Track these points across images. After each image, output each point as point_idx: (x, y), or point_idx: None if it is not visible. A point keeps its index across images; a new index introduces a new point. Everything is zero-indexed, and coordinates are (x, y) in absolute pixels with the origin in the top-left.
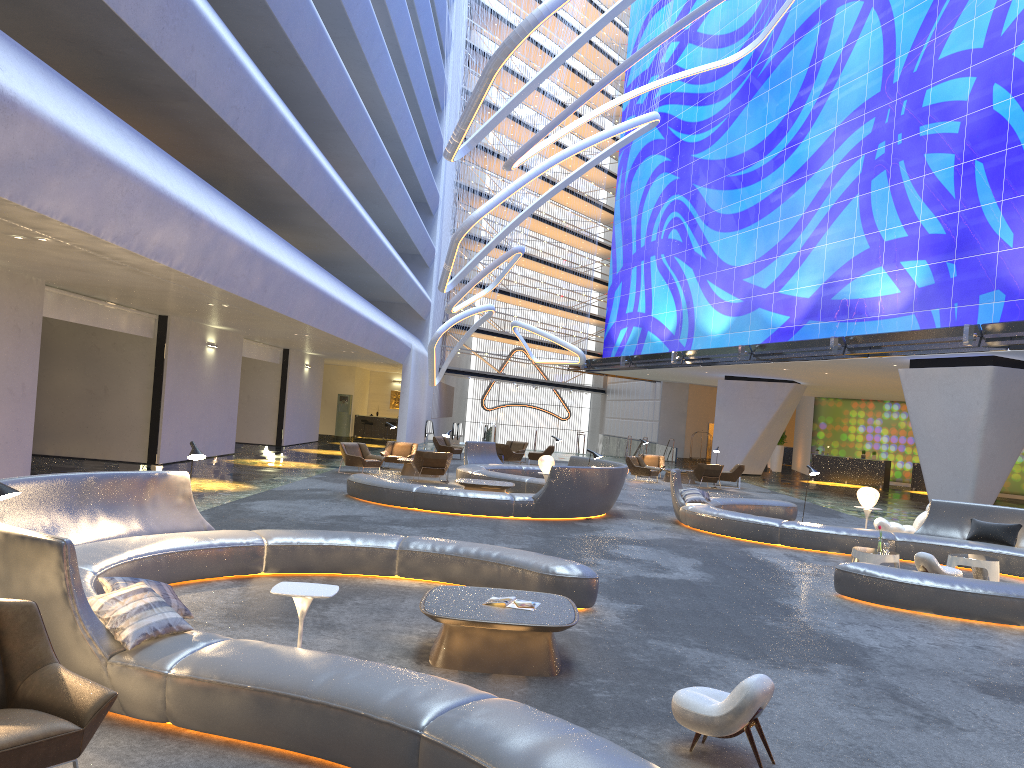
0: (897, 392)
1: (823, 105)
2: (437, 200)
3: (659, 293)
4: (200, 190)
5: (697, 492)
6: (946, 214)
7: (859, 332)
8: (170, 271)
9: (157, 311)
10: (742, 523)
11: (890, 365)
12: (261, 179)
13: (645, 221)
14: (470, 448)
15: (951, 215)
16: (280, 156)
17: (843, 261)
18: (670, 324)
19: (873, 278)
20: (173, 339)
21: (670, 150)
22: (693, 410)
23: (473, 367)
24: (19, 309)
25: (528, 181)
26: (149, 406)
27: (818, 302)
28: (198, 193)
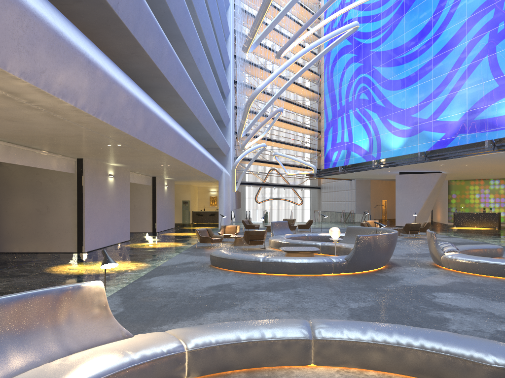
0: (501, 173)
1: (456, 7)
2: (228, 89)
3: (356, 129)
4: (94, 50)
5: (450, 245)
6: None
7: (496, 137)
8: (76, 112)
9: (75, 155)
10: (502, 266)
11: None
12: (134, 67)
13: (344, 91)
14: (274, 226)
15: None
16: (148, 40)
17: (480, 96)
18: (365, 146)
19: (503, 104)
20: (87, 173)
21: (356, 50)
22: (373, 193)
23: (252, 180)
24: None
25: (288, 66)
26: (75, 216)
27: (464, 122)
28: (93, 50)
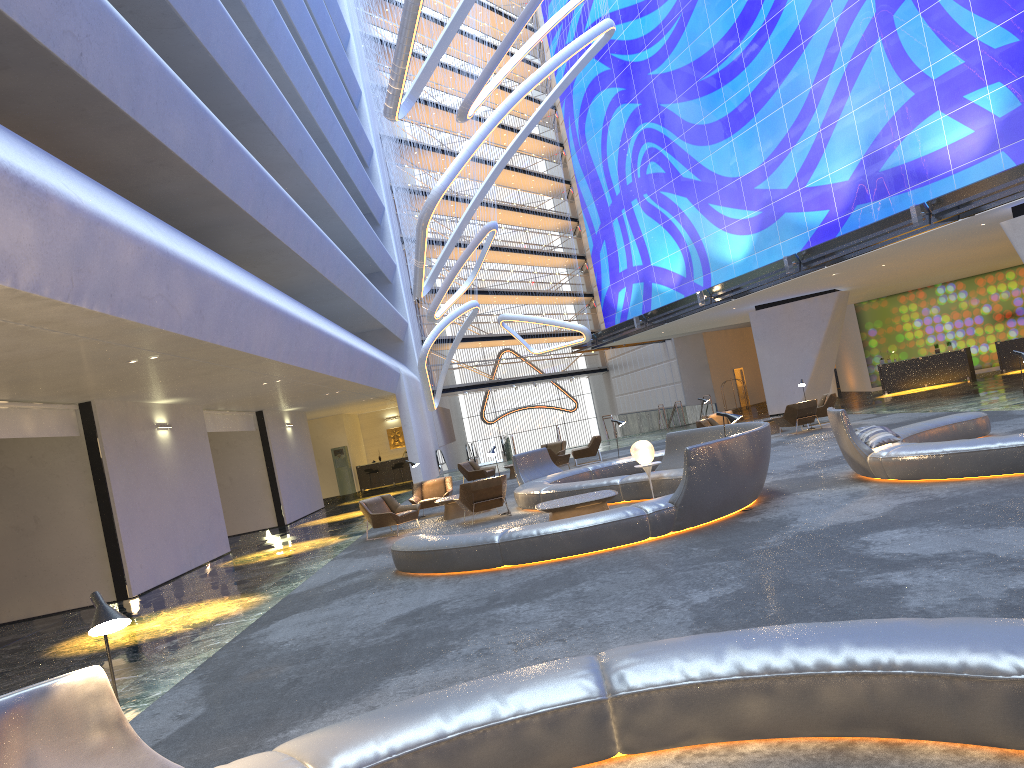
0: (954, 269)
1: None
2: (380, 206)
3: (653, 237)
4: (41, 160)
5: (880, 430)
6: (1013, 17)
7: (930, 197)
8: (24, 300)
9: (72, 398)
10: (993, 452)
11: (976, 226)
12: (163, 191)
13: (613, 165)
14: (520, 463)
15: (1021, 15)
16: (171, 124)
17: (882, 122)
18: (677, 267)
19: (930, 128)
20: (107, 430)
21: (621, 78)
22: (714, 359)
23: (466, 380)
24: None
25: (487, 134)
26: (99, 525)
27: (862, 181)
28: (36, 161)
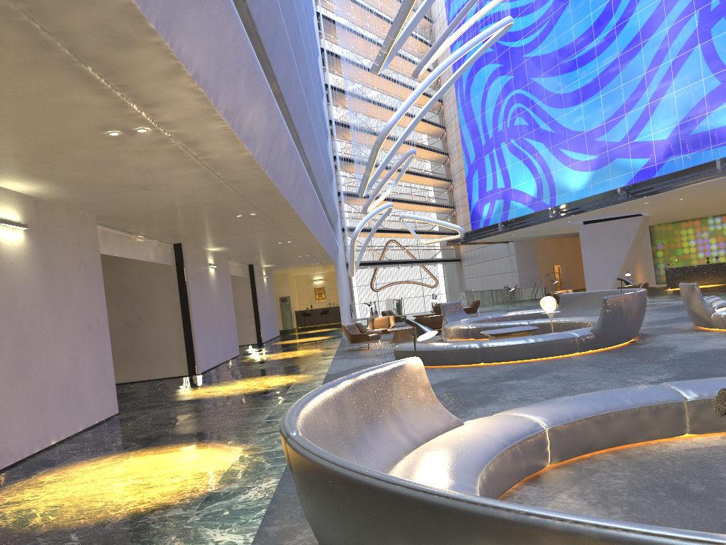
0: (724, 206)
1: None
2: (326, 133)
3: (515, 169)
4: None
5: (719, 298)
6: None
7: (725, 154)
8: (246, 165)
9: (175, 239)
10: None
11: None
12: None
13: (489, 117)
14: (445, 309)
15: None
16: (280, 64)
17: (695, 101)
18: (531, 190)
19: None
20: (189, 263)
21: (501, 57)
22: (541, 258)
23: (369, 258)
24: (81, 245)
25: (425, 88)
26: (180, 325)
27: (676, 140)
28: None
